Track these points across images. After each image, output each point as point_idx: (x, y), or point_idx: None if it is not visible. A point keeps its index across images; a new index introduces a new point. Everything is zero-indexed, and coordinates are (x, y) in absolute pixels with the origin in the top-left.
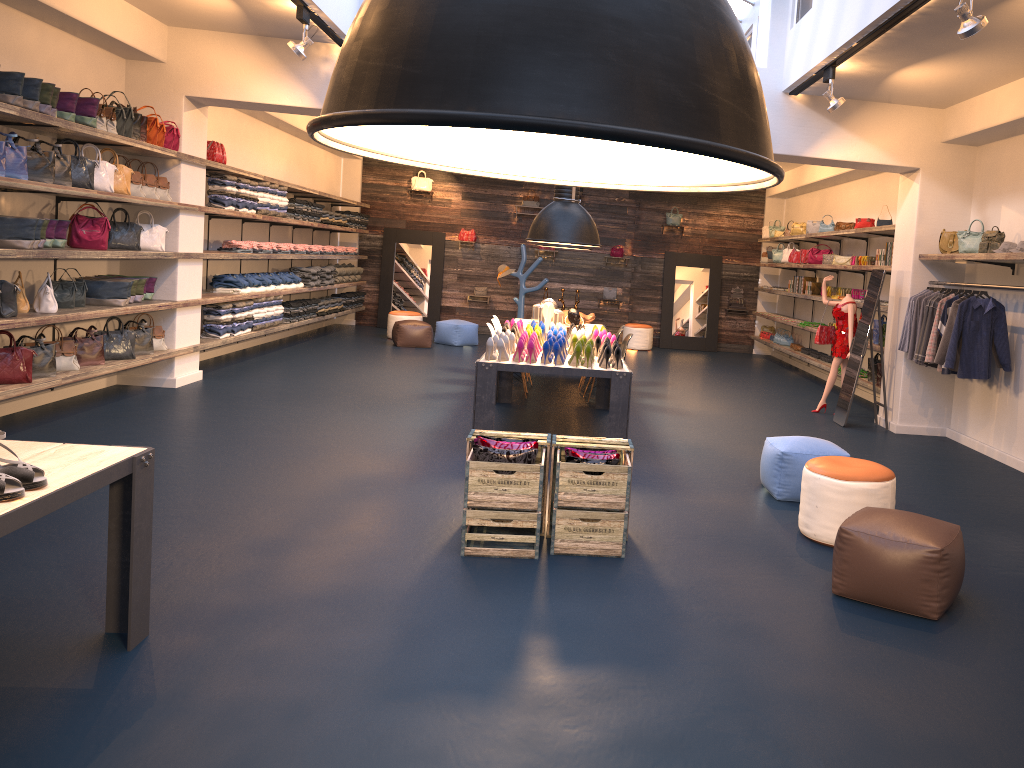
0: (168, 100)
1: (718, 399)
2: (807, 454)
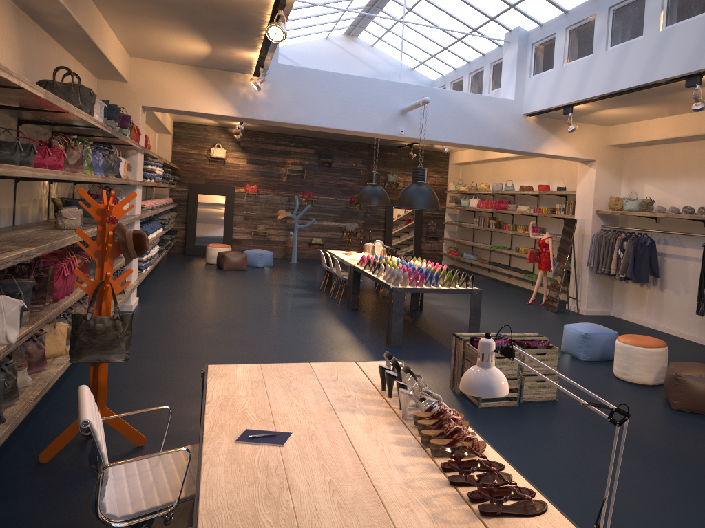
0: (129, 108)
1: (467, 298)
2: (598, 333)
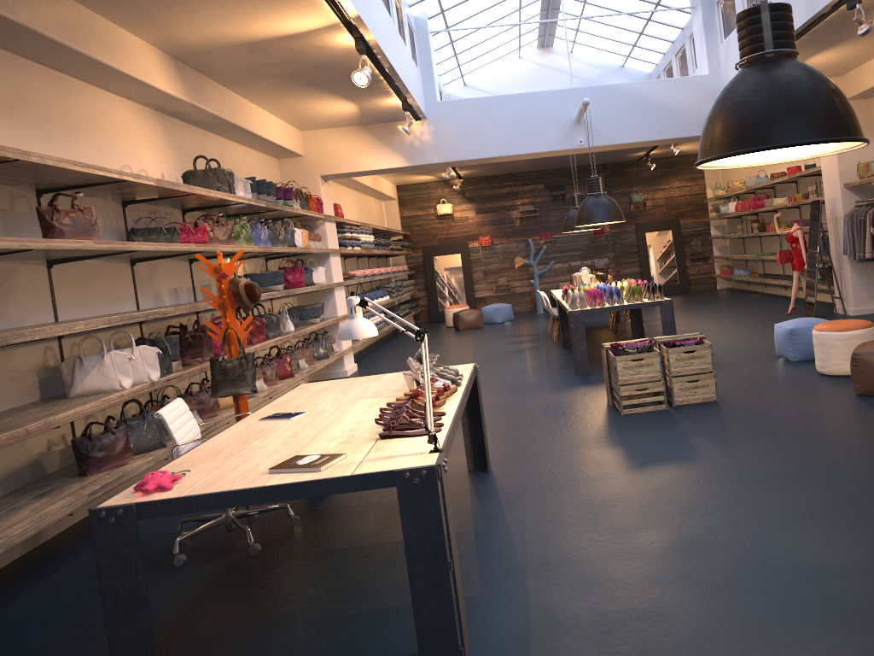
0: (309, 181)
1: (713, 319)
2: (807, 327)
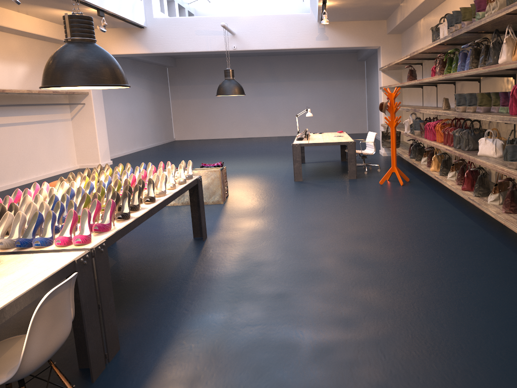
0: None
1: None
2: None
